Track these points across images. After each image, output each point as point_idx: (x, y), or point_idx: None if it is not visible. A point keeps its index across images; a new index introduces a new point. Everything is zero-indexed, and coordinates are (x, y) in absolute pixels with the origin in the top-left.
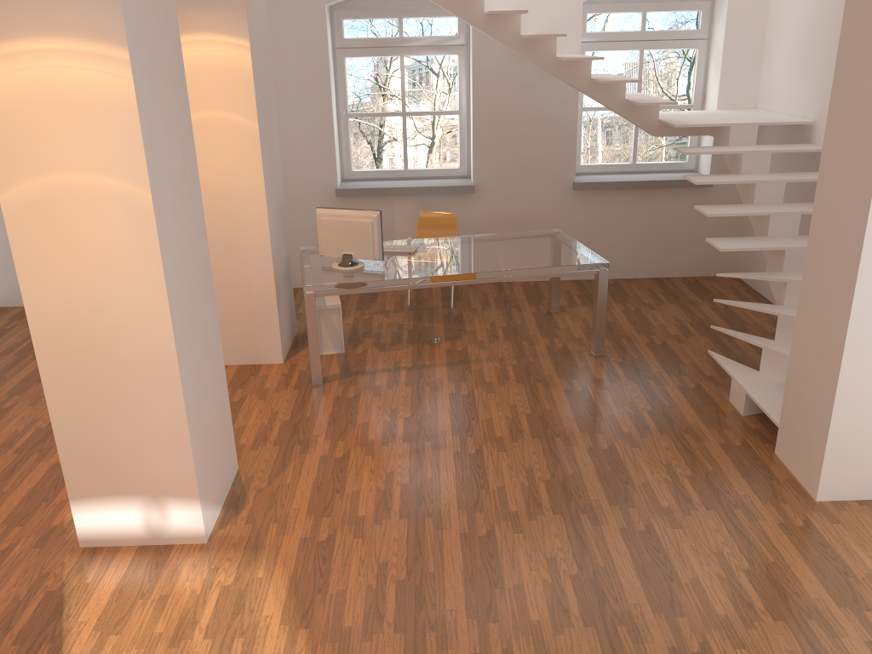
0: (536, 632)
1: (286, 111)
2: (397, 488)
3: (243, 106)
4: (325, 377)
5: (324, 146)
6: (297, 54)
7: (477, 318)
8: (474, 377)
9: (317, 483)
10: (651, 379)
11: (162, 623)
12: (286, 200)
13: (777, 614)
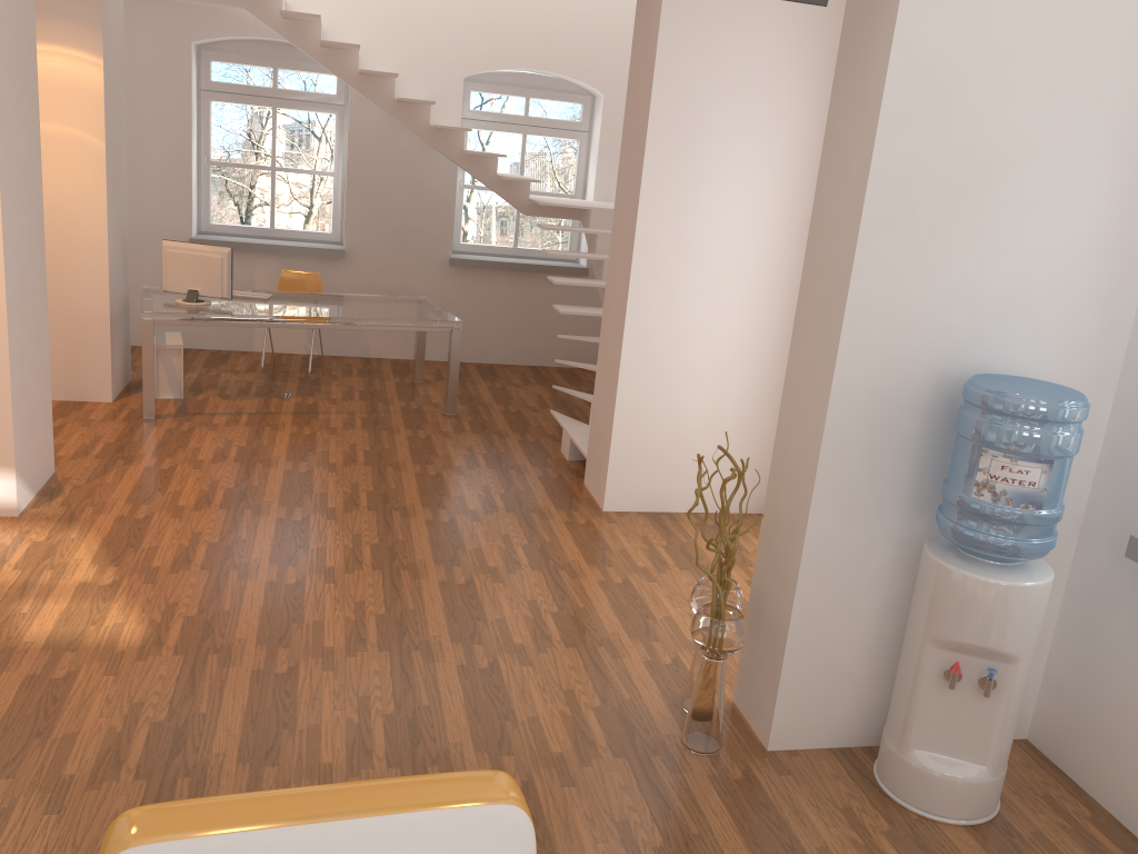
0: (329, 572)
1: (138, 148)
2: (221, 490)
3: (90, 123)
4: (159, 415)
5: (180, 190)
6: (156, 89)
7: (335, 382)
8: (320, 423)
9: (139, 484)
10: (495, 434)
11: None
12: (131, 246)
13: (537, 567)
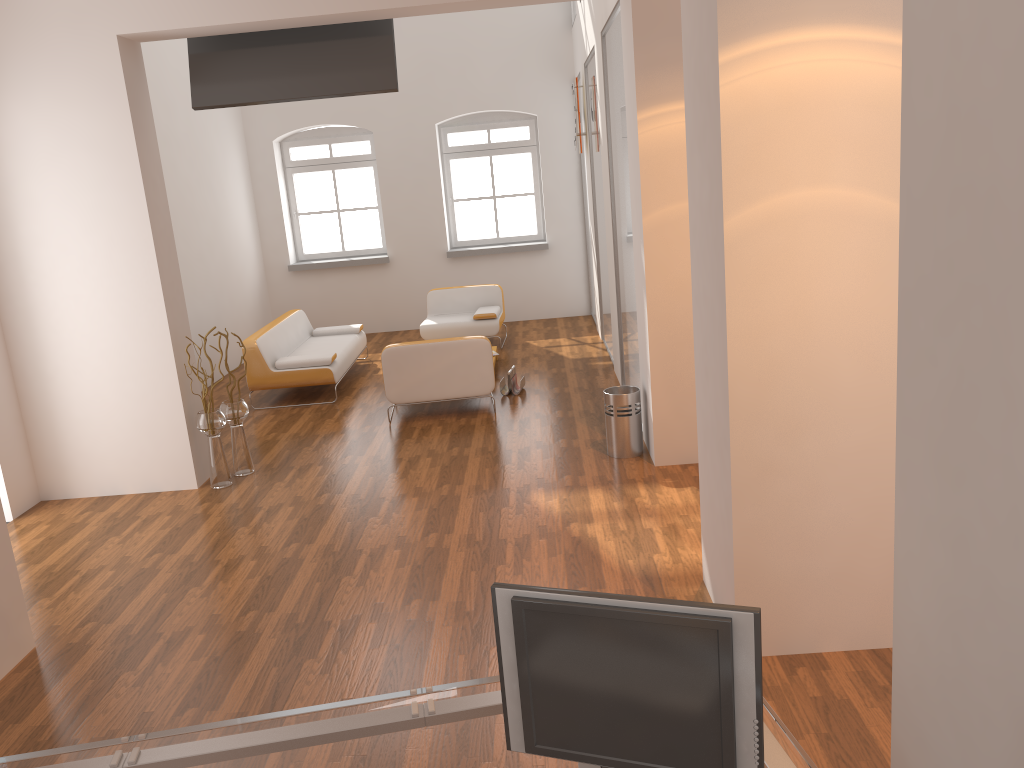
0: (400, 544)
1: None
2: None
3: None
4: None
5: None
6: None
7: None
8: None
9: None
10: None
11: (691, 532)
12: None
13: (213, 562)
